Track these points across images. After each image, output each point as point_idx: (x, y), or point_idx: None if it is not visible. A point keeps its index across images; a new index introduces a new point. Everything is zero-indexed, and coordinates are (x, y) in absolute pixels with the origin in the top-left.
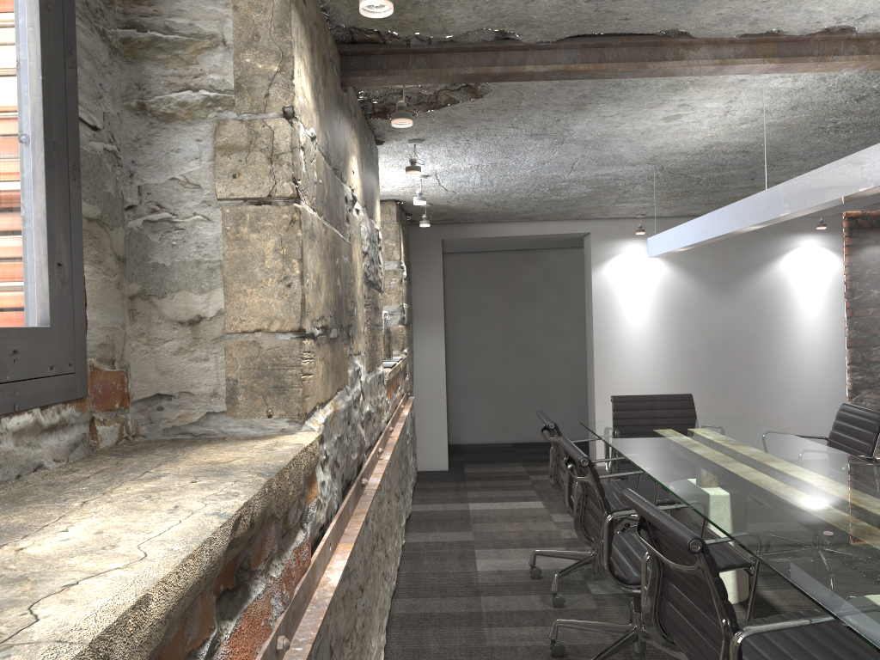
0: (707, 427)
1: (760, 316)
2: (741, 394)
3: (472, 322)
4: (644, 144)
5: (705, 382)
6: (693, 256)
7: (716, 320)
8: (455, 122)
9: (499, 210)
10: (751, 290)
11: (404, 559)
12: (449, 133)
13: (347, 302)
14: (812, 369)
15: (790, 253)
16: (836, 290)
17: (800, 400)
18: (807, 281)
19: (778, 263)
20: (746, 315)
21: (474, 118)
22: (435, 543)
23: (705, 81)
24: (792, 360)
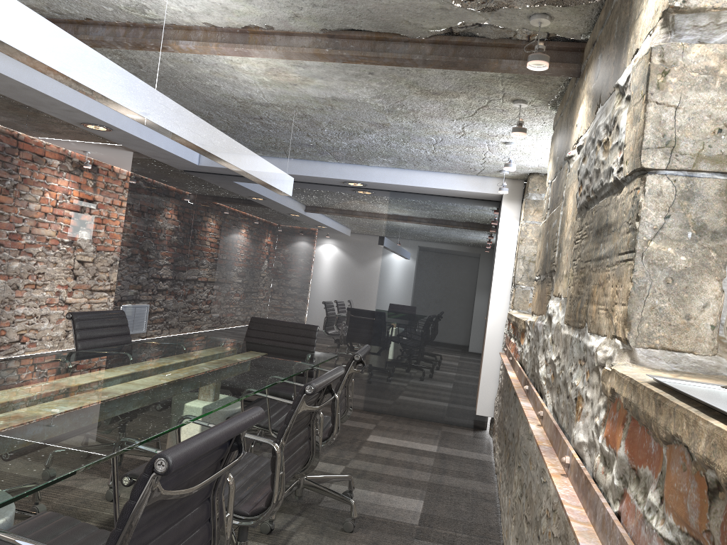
0: None
1: None
2: None
3: None
4: None
5: None
6: None
7: None
8: None
9: None
10: None
11: None
12: None
13: (550, 254)
14: None
15: None
16: None
17: None
18: None
19: None
20: None
21: None
22: None
23: None
24: None
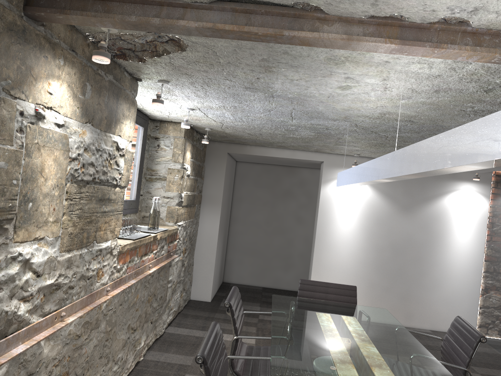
0: (356, 316)
1: (428, 231)
2: (409, 281)
3: (248, 207)
4: (334, 106)
5: (386, 270)
6: (389, 186)
7: (398, 230)
8: (181, 70)
9: (260, 139)
10: (424, 214)
11: (132, 374)
12: (184, 78)
13: None
14: (459, 271)
15: (454, 193)
16: (482, 221)
17: (448, 291)
18: (463, 213)
19: (445, 198)
20: (419, 230)
21: (193, 68)
22: (162, 363)
23: (356, 58)
24: (446, 264)
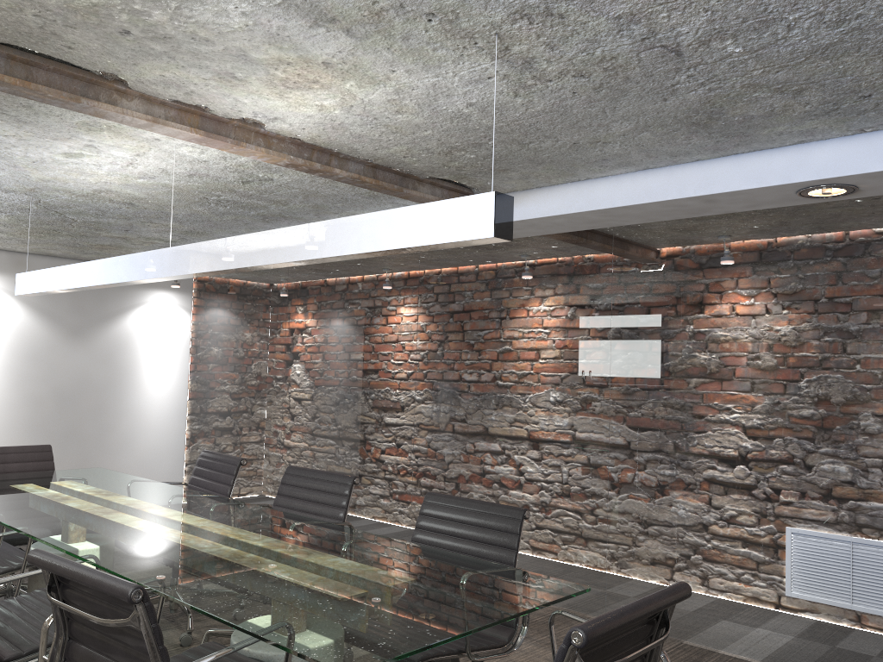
0: (72, 479)
1: (112, 366)
2: (86, 445)
3: None
4: (31, 174)
5: (50, 433)
6: (47, 298)
7: (66, 368)
8: None
9: None
10: (105, 339)
11: None
12: None
13: None
14: (157, 419)
15: (145, 307)
16: (184, 345)
17: (144, 449)
18: (159, 335)
19: (133, 315)
20: (98, 364)
21: None
22: None
23: (122, 130)
24: (140, 410)
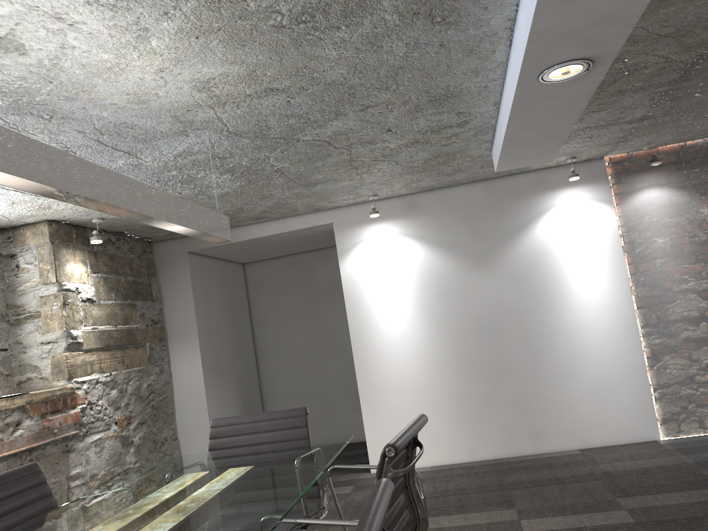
0: (258, 463)
1: (528, 286)
2: (520, 376)
3: (278, 327)
4: (107, 100)
5: (478, 367)
6: (444, 231)
7: (479, 297)
8: None
9: None
10: (514, 259)
11: None
12: None
13: None
14: (599, 338)
15: (551, 212)
16: (612, 244)
17: (591, 375)
18: (576, 240)
19: (539, 225)
20: (512, 287)
21: None
22: None
23: None
24: (574, 330)
